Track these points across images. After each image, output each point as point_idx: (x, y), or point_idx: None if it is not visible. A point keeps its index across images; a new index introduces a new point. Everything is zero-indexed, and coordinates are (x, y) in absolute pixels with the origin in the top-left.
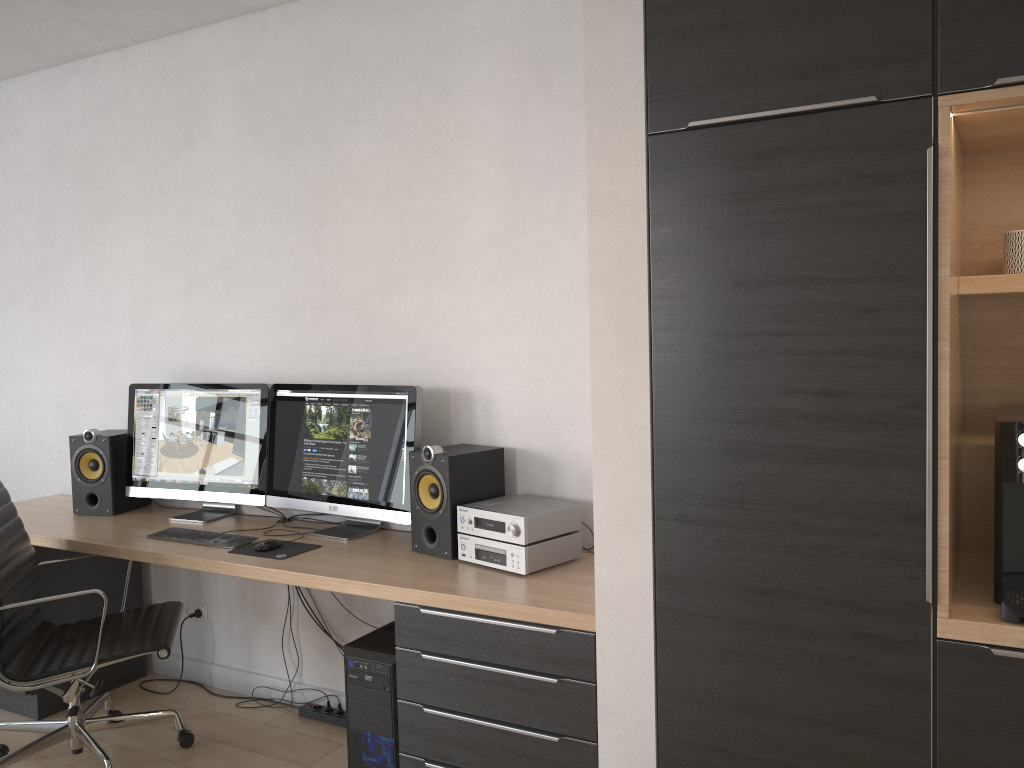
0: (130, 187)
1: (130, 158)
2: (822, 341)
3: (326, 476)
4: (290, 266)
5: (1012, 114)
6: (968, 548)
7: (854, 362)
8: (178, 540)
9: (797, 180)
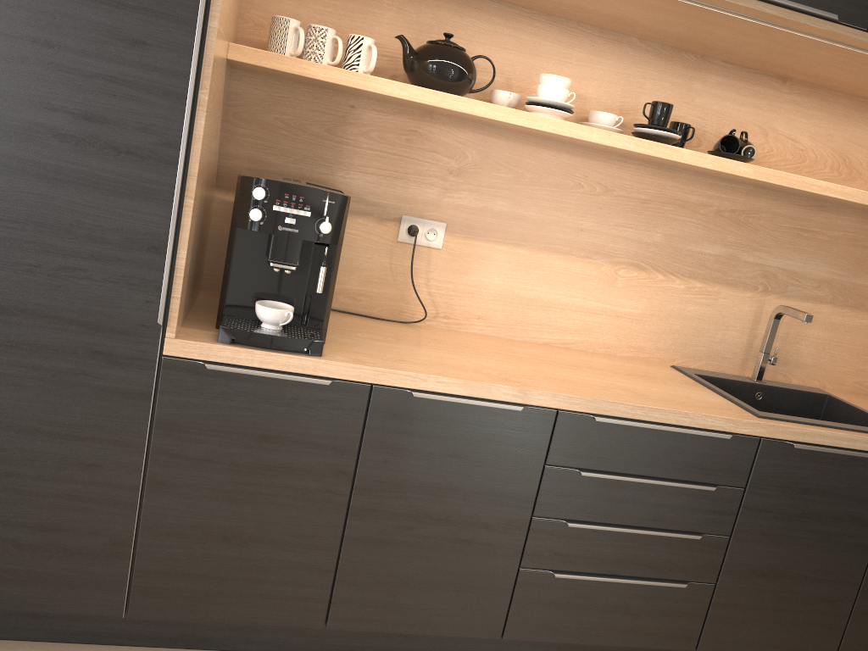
0: None
1: None
2: (90, 63)
3: None
4: None
5: None
6: (207, 287)
7: (120, 91)
8: None
9: None
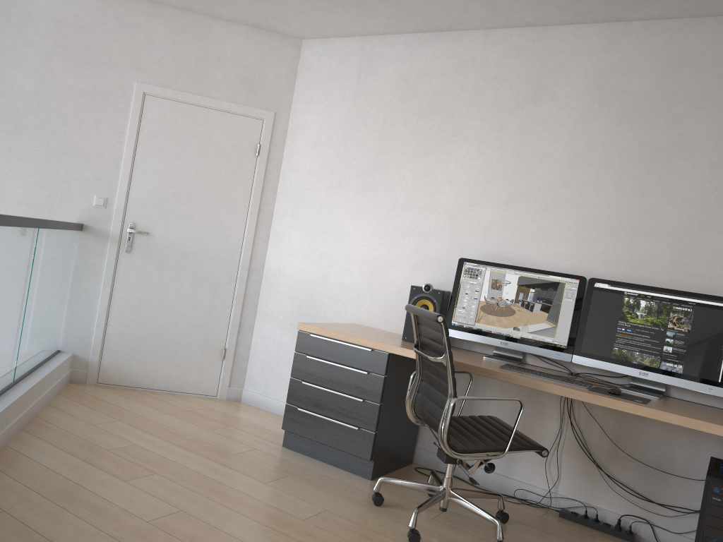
0: (471, 123)
1: (476, 104)
2: None
3: (638, 350)
4: (613, 198)
5: None
6: None
7: None
8: (532, 374)
9: None
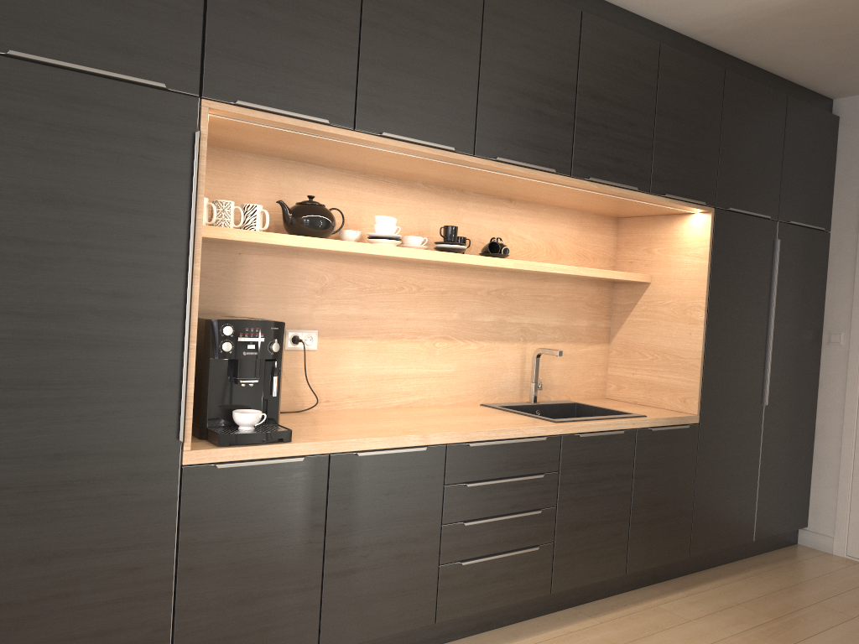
0: None
1: None
2: (115, 255)
3: None
4: None
5: (224, 122)
6: None
7: (138, 272)
8: None
9: (102, 128)
